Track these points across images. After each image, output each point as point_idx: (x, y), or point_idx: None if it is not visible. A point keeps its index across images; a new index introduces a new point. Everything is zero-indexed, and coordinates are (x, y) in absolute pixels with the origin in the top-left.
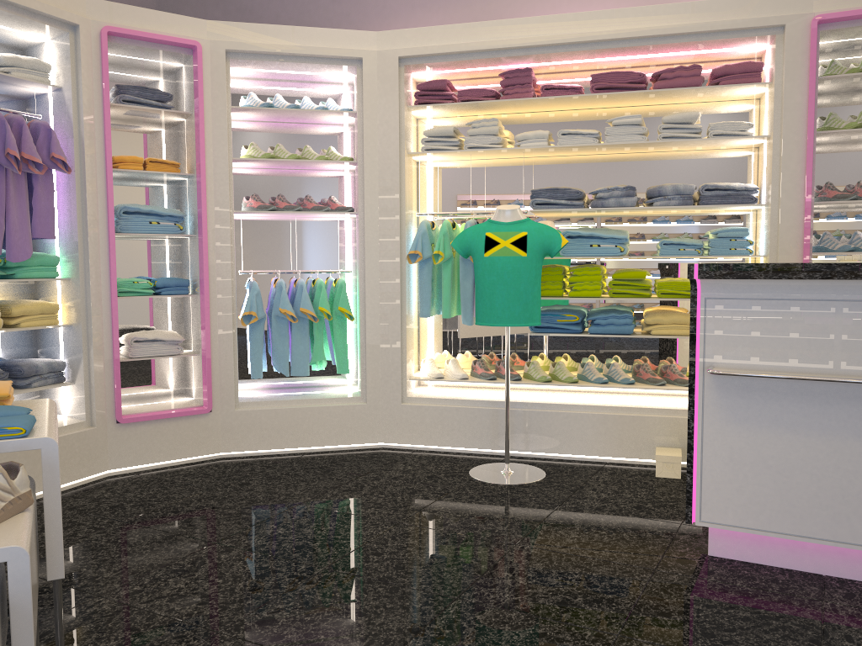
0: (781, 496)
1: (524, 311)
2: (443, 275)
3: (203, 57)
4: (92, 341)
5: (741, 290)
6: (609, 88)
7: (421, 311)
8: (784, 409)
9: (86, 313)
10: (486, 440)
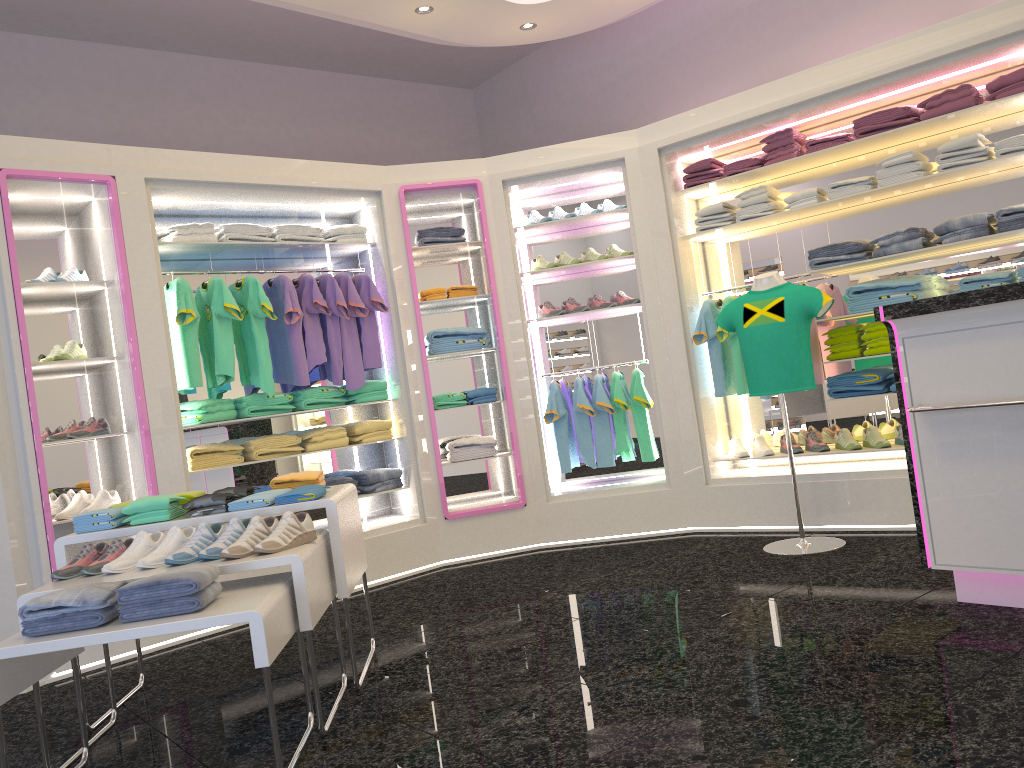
0: (1008, 531)
1: (791, 376)
2: (732, 352)
3: (483, 191)
4: (417, 449)
5: (933, 325)
6: (876, 130)
7: (715, 391)
8: (995, 439)
9: (411, 426)
10: (793, 516)
